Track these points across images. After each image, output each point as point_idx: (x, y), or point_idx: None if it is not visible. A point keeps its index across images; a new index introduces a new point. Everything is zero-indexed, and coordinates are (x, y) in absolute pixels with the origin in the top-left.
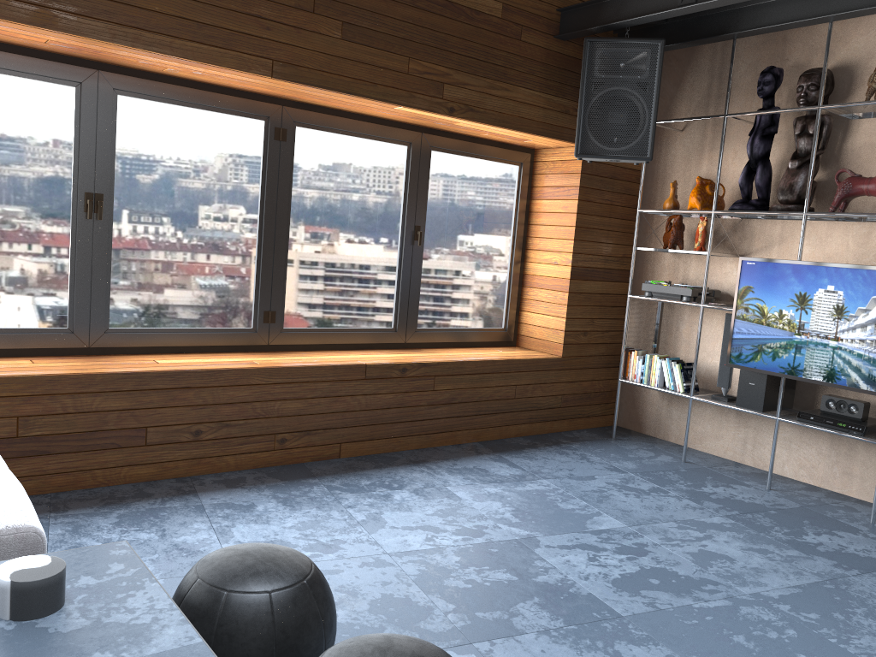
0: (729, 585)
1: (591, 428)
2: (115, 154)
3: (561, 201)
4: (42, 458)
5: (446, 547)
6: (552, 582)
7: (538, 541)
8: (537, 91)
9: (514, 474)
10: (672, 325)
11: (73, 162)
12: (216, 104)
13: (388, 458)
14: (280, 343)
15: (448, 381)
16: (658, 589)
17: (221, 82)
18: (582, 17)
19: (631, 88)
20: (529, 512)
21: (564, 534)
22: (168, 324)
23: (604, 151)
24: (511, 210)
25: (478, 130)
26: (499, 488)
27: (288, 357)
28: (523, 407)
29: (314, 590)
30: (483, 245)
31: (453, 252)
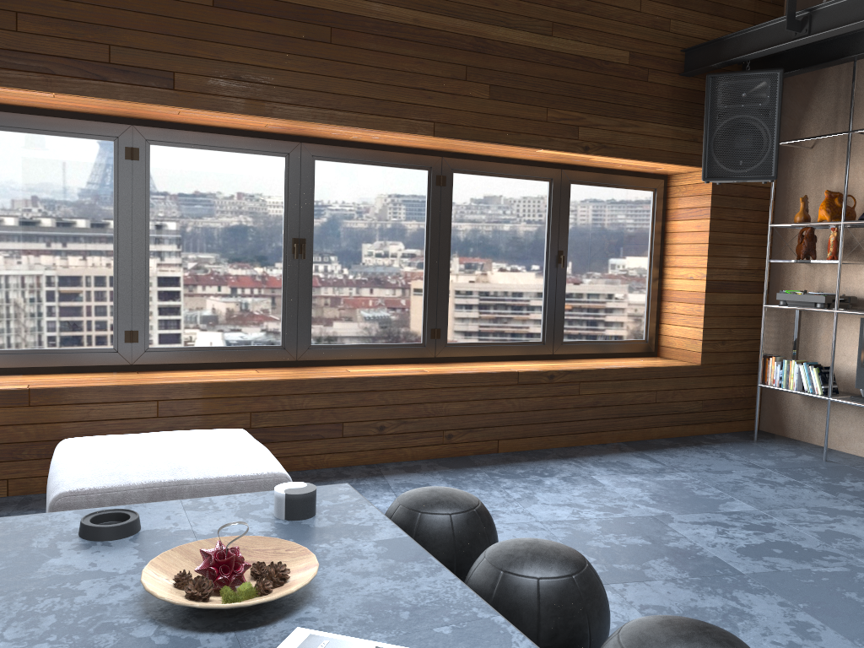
0: (850, 557)
1: (734, 432)
2: (313, 206)
3: (694, 221)
4: (267, 445)
5: (589, 519)
6: (681, 547)
7: (672, 518)
8: (665, 125)
9: (654, 467)
10: (811, 332)
11: (284, 215)
12: (389, 161)
13: (540, 454)
14: (444, 355)
15: (592, 387)
16: (779, 557)
17: (393, 143)
18: (704, 55)
19: (753, 115)
20: (666, 497)
21: (696, 513)
22: (355, 341)
23: (730, 174)
24: (647, 232)
25: (612, 163)
26: (639, 478)
27: (452, 366)
28: (664, 411)
29: (481, 517)
30: (622, 264)
31: (594, 272)
